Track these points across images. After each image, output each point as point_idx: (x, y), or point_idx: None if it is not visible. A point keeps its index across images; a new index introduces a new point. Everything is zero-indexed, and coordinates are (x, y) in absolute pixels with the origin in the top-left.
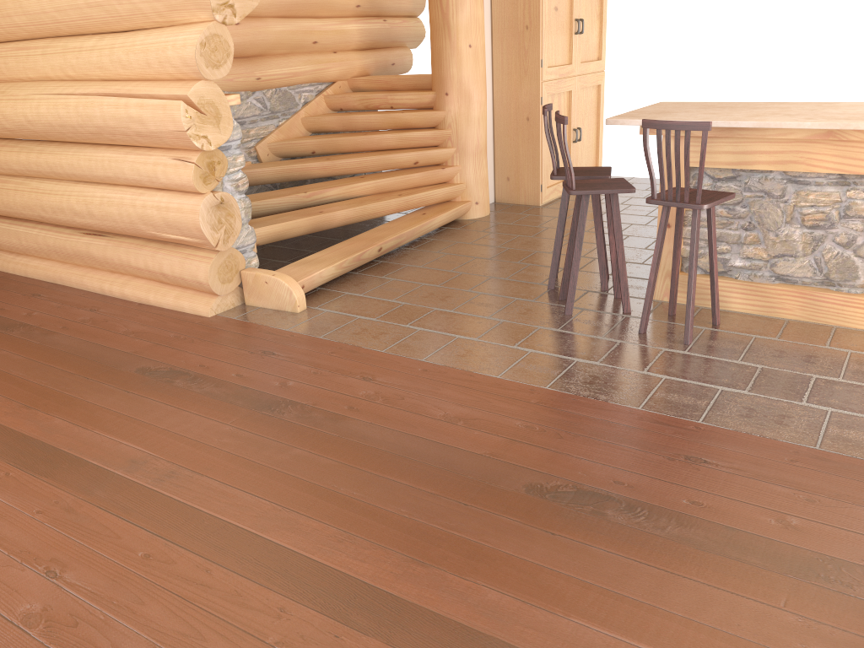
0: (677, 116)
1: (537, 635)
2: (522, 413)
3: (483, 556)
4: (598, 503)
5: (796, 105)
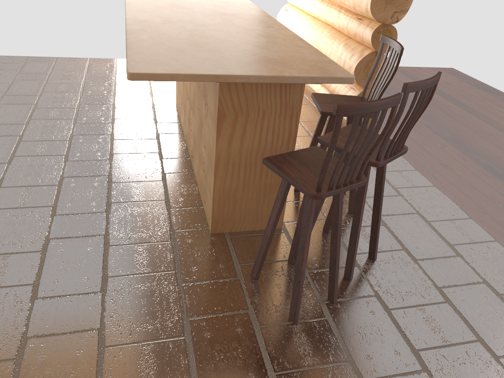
0: (300, 54)
1: None
2: (501, 214)
3: None
4: (502, 175)
5: (170, 27)
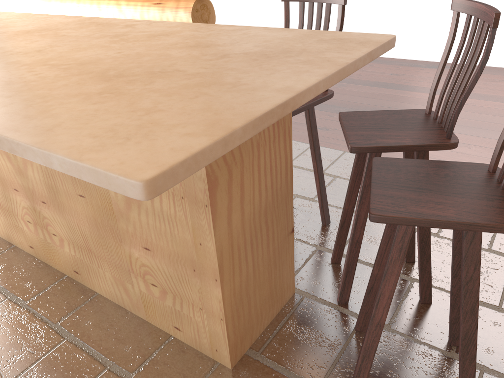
0: (267, 36)
1: (388, 90)
2: None
3: (412, 102)
4: None
5: None
